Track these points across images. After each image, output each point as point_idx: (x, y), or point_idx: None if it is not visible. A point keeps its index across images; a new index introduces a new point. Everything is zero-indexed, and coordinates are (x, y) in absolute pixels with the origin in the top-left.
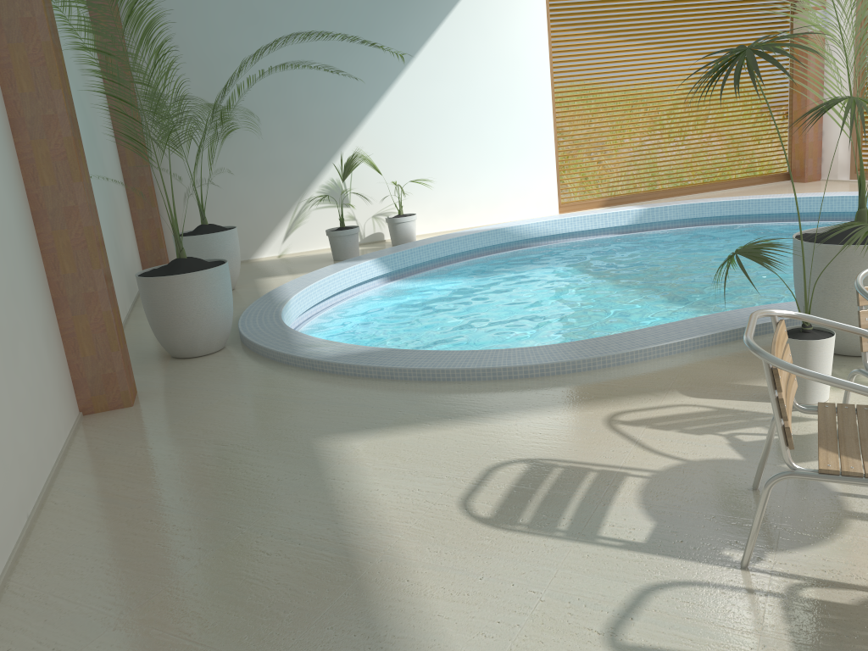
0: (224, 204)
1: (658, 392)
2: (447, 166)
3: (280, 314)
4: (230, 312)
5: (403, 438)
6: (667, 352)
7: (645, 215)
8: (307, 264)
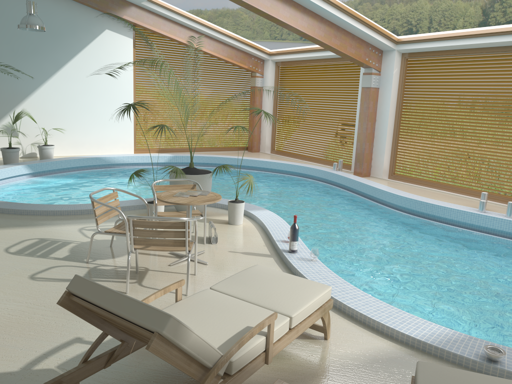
0: None
1: (107, 221)
2: (76, 123)
3: None
4: None
5: None
6: (122, 209)
7: (173, 159)
8: None
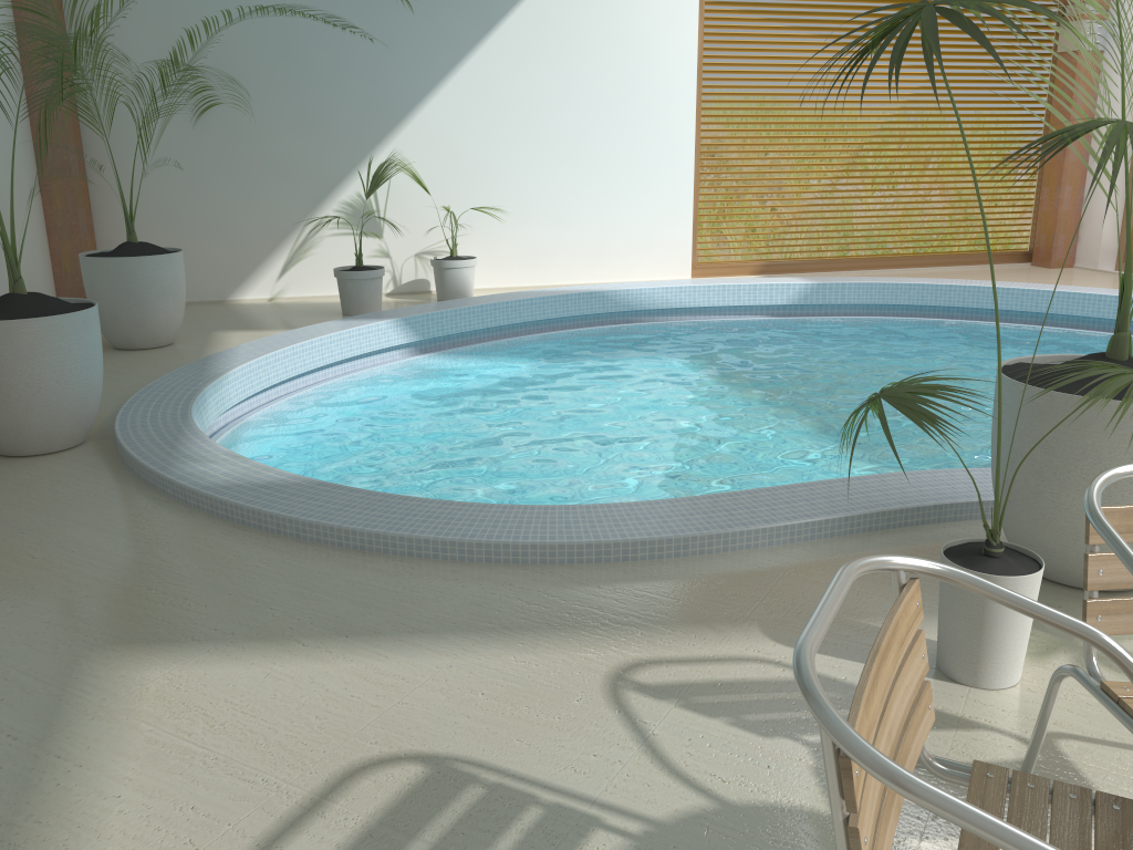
0: (192, 215)
1: (723, 625)
2: (533, 192)
3: (196, 397)
4: (91, 388)
5: (240, 672)
6: (765, 541)
7: (813, 293)
8: (300, 317)
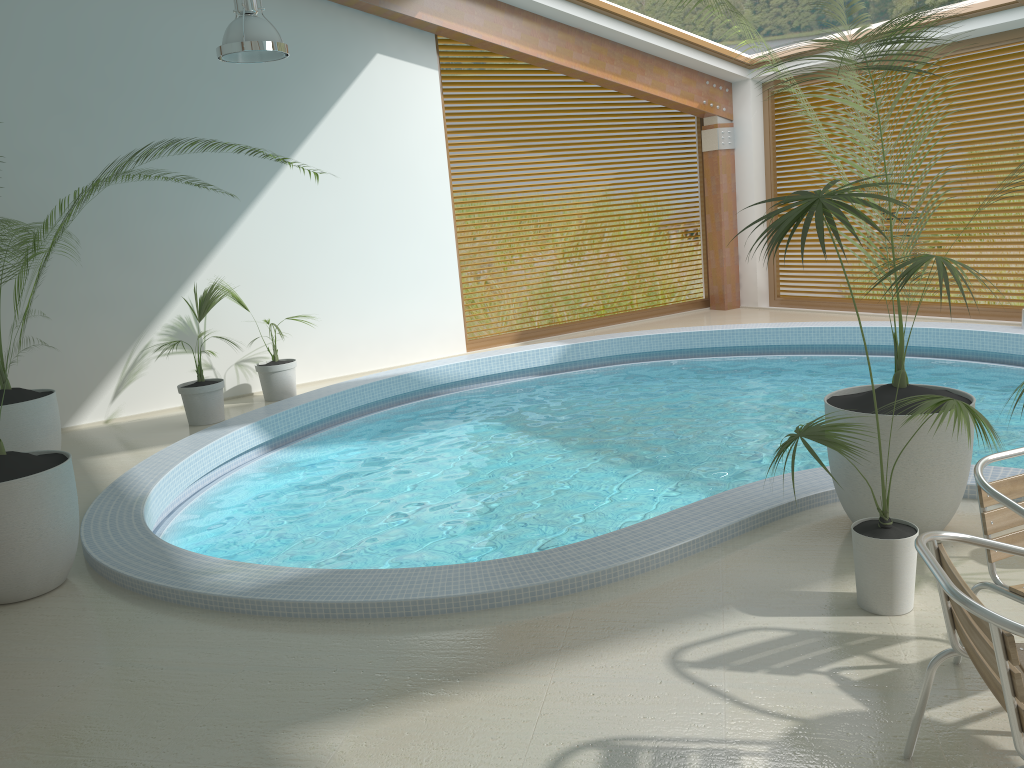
0: (24, 354)
1: (712, 612)
2: (331, 298)
3: (144, 520)
4: (76, 528)
5: (402, 723)
6: (695, 549)
7: (569, 353)
8: (152, 433)
